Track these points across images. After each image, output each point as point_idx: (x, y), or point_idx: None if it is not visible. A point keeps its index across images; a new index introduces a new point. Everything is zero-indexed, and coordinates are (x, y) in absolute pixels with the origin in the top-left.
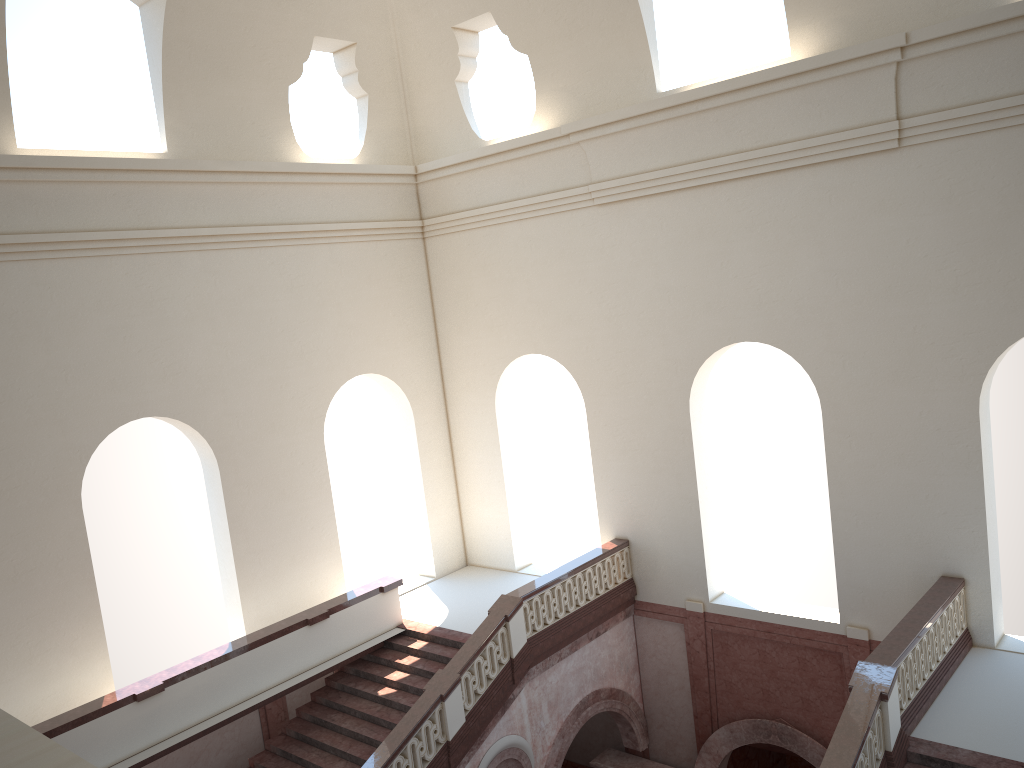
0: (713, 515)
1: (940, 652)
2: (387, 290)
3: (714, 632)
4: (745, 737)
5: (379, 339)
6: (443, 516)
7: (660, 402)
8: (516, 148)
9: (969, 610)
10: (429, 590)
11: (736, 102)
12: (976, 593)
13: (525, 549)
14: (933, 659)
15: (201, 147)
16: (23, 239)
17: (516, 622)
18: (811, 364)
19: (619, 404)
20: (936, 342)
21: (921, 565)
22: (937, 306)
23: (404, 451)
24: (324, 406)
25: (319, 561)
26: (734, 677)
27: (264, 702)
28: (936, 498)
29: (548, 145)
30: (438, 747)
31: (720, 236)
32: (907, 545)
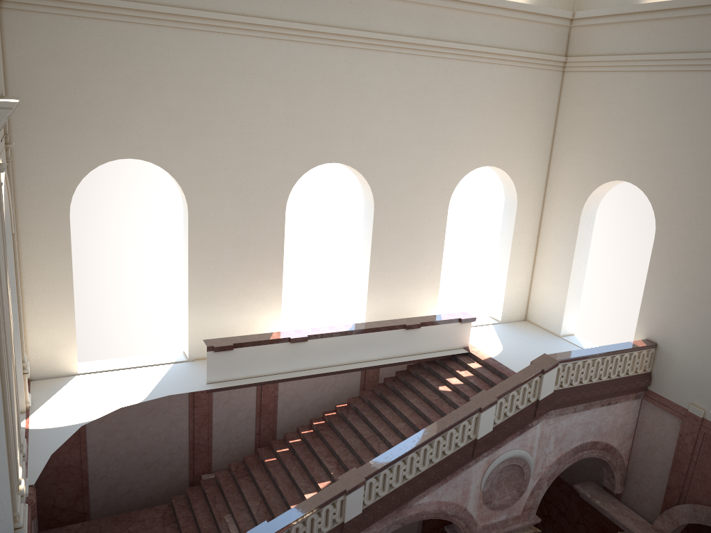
0: None
1: None
2: (523, 107)
3: (706, 435)
4: (704, 519)
5: (507, 143)
6: (518, 281)
7: None
8: (664, 9)
9: None
10: (493, 329)
11: None
12: None
13: (572, 323)
14: None
15: None
16: (286, 25)
17: (549, 376)
18: None
19: (685, 239)
20: None
21: None
22: None
23: (503, 228)
24: (454, 183)
25: (423, 288)
26: None
27: (365, 368)
28: None
29: (694, 11)
30: (468, 440)
31: None
32: None
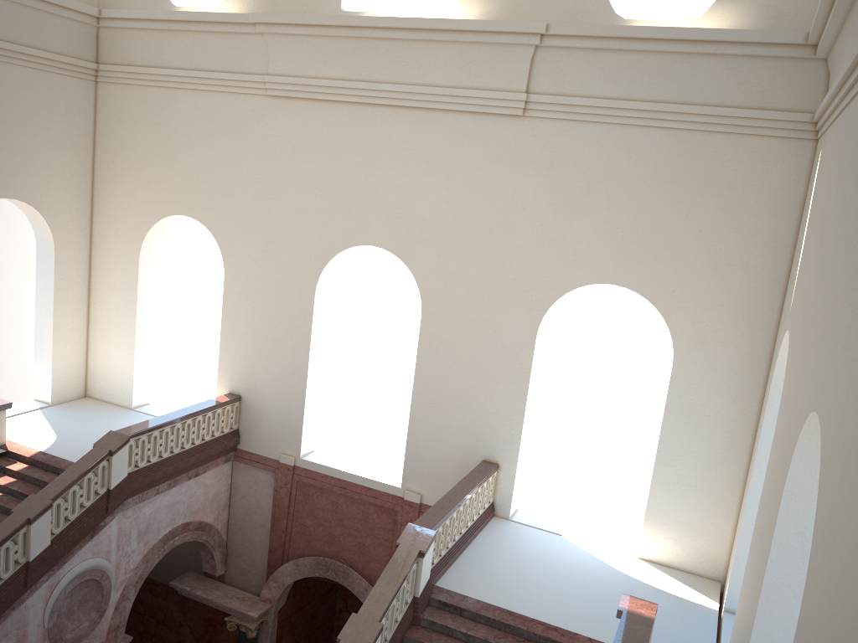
0: (318, 386)
1: (470, 520)
2: (48, 122)
3: (299, 483)
4: (308, 571)
5: (30, 168)
6: (69, 348)
7: (291, 282)
8: (203, 21)
9: (497, 489)
10: (41, 415)
11: (405, 39)
12: (505, 476)
13: (145, 390)
14: (464, 525)
15: None
16: None
17: (120, 457)
18: (421, 276)
19: (255, 277)
20: (517, 278)
21: (470, 450)
22: (524, 250)
23: (39, 281)
24: None
25: None
26: (309, 521)
27: None
28: (492, 400)
29: (234, 28)
30: (17, 567)
31: (370, 151)
32: (463, 433)
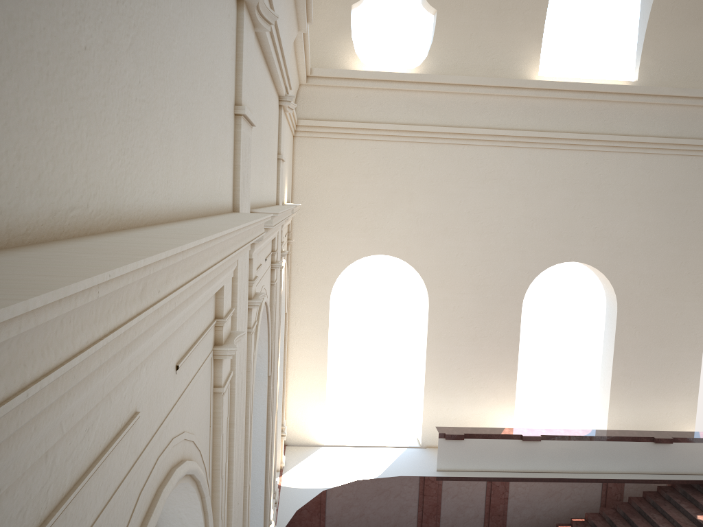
0: None
1: None
2: None
3: None
4: None
5: None
6: None
7: None
8: None
9: None
10: None
11: None
12: None
13: None
14: None
15: (663, 77)
16: (527, 134)
17: None
18: None
19: None
20: None
21: None
22: None
23: None
24: None
25: (677, 400)
26: None
27: (605, 480)
28: None
29: None
30: None
31: None
32: None
